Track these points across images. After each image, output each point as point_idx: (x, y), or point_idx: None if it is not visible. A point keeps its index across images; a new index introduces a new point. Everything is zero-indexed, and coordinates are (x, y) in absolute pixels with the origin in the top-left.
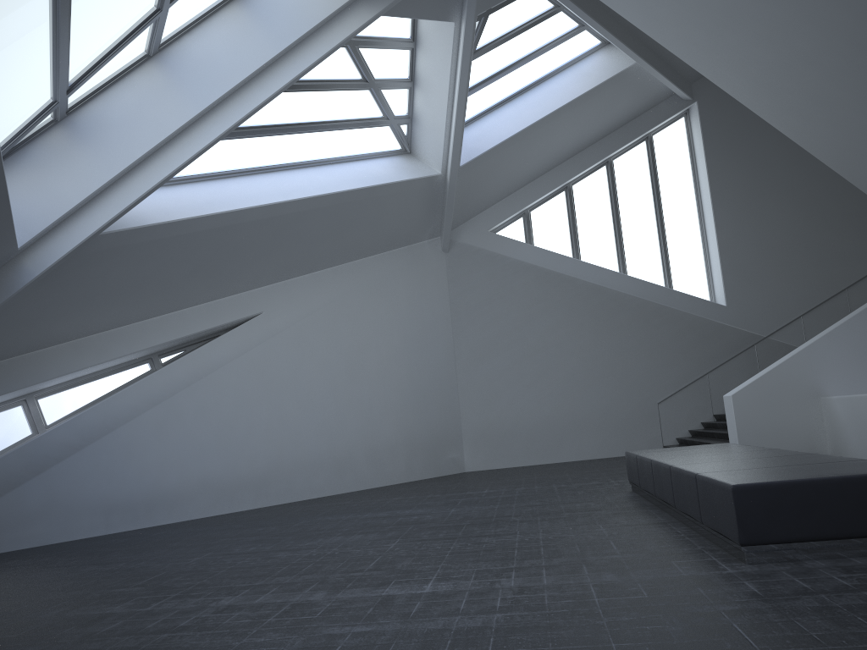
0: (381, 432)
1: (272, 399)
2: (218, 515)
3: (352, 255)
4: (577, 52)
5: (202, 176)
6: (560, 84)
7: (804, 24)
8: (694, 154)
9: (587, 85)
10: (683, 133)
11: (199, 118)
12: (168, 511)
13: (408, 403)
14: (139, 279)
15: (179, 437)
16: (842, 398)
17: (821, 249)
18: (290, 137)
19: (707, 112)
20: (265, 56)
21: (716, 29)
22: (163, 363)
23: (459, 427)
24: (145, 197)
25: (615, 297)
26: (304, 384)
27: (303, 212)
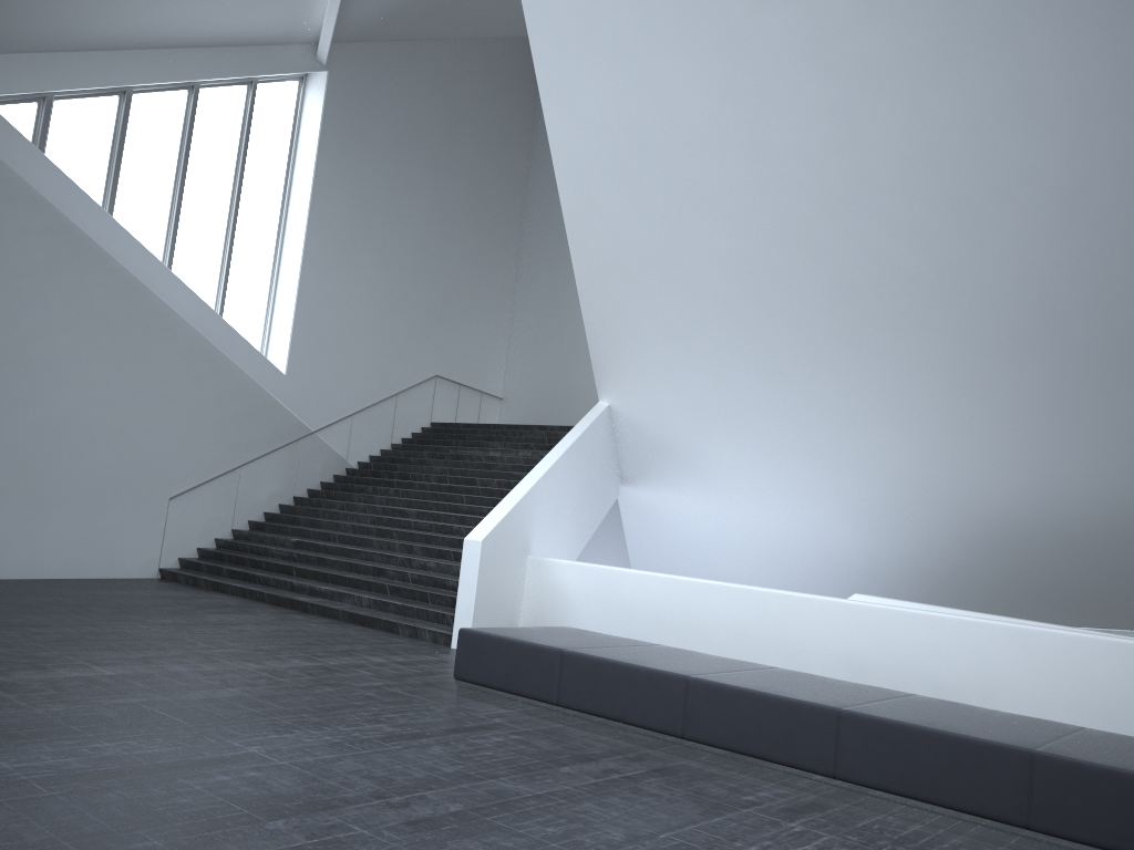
0: None
1: None
2: None
3: None
4: None
5: None
6: None
7: (826, 115)
8: (297, 142)
9: None
10: (291, 104)
11: None
12: None
13: None
14: None
15: None
16: (581, 566)
17: (390, 336)
18: None
19: (334, 95)
20: None
21: (669, 41)
22: None
23: None
24: None
25: (158, 311)
26: None
27: None
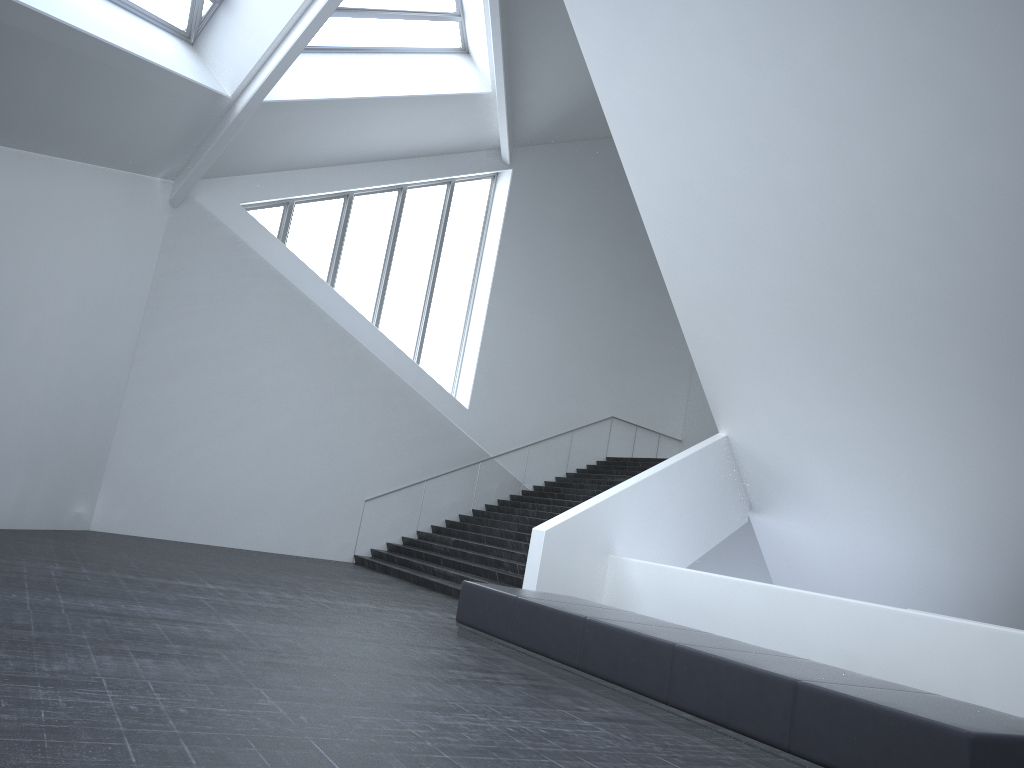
0: (1, 440)
1: None
2: None
3: (58, 147)
4: (435, 43)
5: None
6: (405, 68)
7: (822, 156)
8: (488, 226)
9: (434, 88)
10: (484, 196)
11: None
12: None
13: (53, 406)
14: None
15: None
16: (646, 564)
17: (566, 381)
18: None
19: (518, 187)
20: None
21: (698, 110)
22: None
23: (104, 463)
24: None
25: (361, 355)
26: None
27: (39, 39)
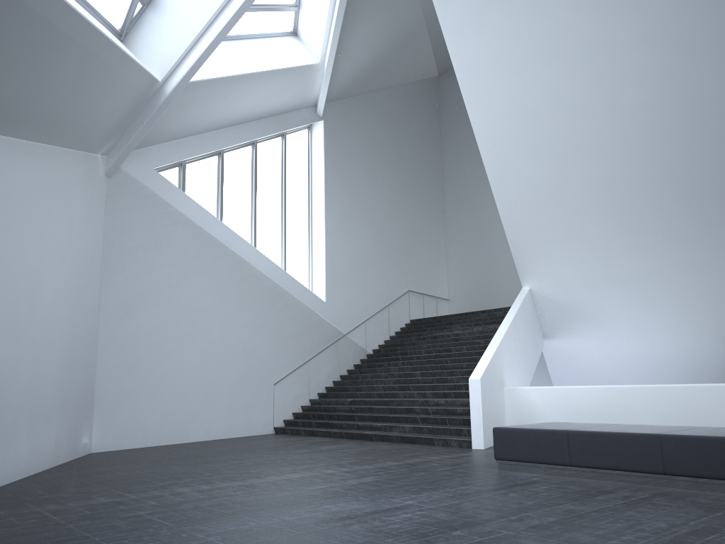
0: (43, 392)
1: None
2: None
3: (50, 135)
4: (276, 28)
5: None
6: (262, 49)
7: (660, 78)
8: (311, 164)
9: (284, 62)
10: (305, 143)
11: None
12: None
13: (66, 356)
14: None
15: None
16: (541, 388)
17: (379, 270)
18: None
19: (329, 133)
20: None
21: (548, 55)
22: None
23: (93, 395)
24: None
25: (253, 274)
26: None
27: (72, 39)
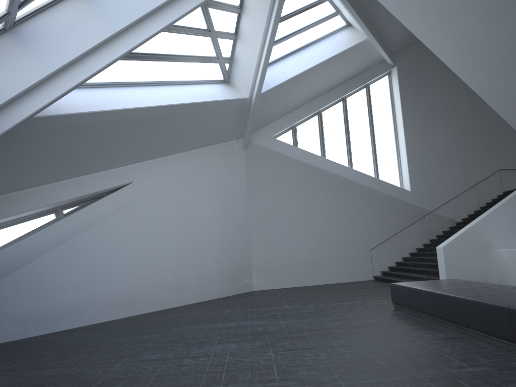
0: (205, 264)
1: (139, 241)
2: (102, 323)
3: (190, 146)
4: (332, 29)
5: (99, 84)
6: (322, 47)
7: None
8: (393, 98)
9: (338, 49)
10: (387, 85)
11: (110, 40)
12: (67, 320)
13: (221, 245)
14: (54, 153)
15: (77, 267)
16: (508, 250)
17: (463, 160)
18: (158, 63)
19: (402, 73)
20: (158, 0)
21: (450, 14)
22: (65, 214)
23: (250, 262)
24: (68, 92)
25: (347, 183)
26: (159, 231)
27: (166, 114)
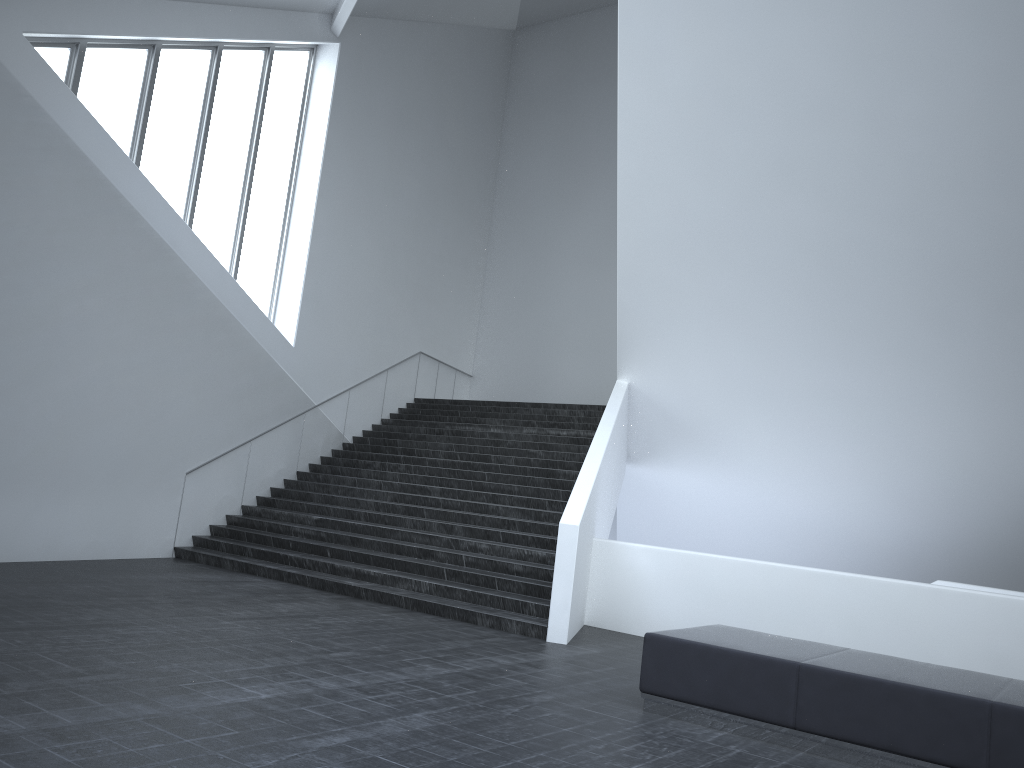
0: None
1: None
2: None
3: None
4: None
5: None
6: None
7: (973, 82)
8: (307, 112)
9: None
10: (302, 74)
11: None
12: None
13: None
14: None
15: None
16: (659, 550)
17: (383, 311)
18: None
19: (345, 67)
20: None
21: (795, 1)
22: None
23: None
24: None
25: (182, 275)
26: None
27: None
